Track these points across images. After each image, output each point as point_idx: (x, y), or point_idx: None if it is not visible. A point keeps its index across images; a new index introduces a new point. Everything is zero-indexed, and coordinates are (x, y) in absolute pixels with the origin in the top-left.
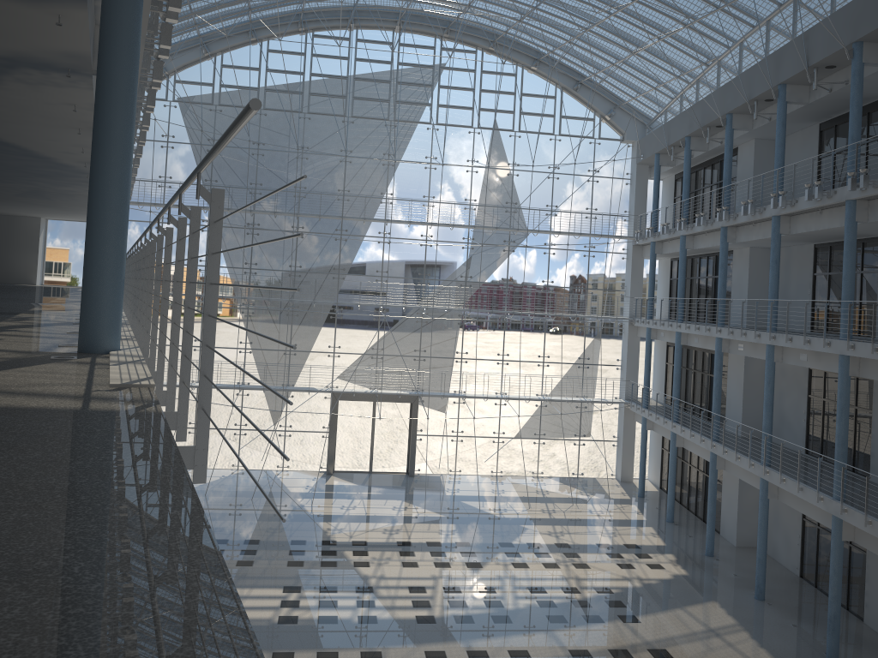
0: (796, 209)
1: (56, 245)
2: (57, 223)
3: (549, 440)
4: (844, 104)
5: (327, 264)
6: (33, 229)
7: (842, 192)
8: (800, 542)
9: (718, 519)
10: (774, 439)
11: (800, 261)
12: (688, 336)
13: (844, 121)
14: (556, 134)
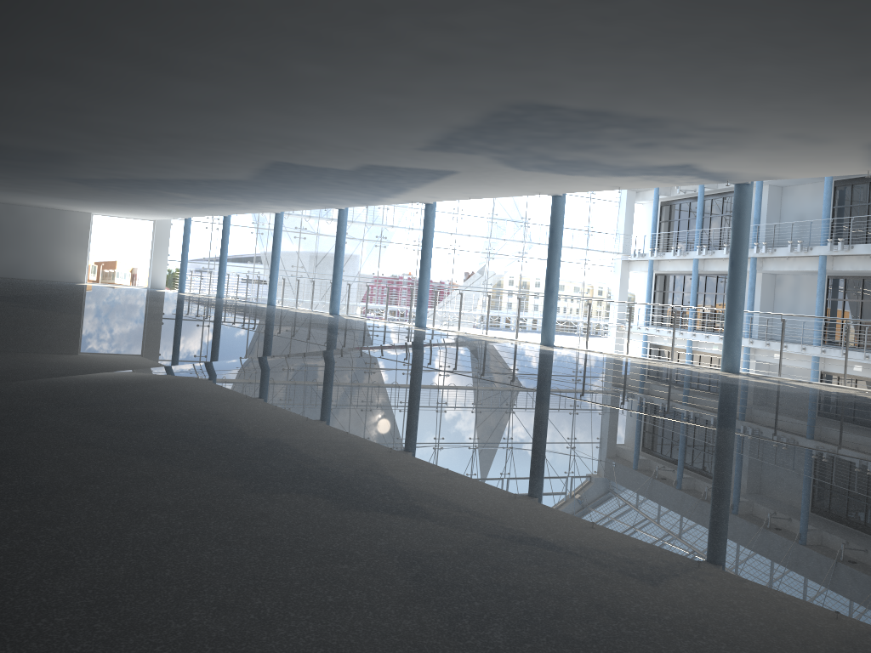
0: (852, 253)
1: (101, 242)
2: (104, 218)
3: None
4: None
5: (367, 269)
6: (82, 224)
7: None
8: None
9: None
10: None
11: (811, 288)
12: (697, 343)
13: (862, 182)
14: None
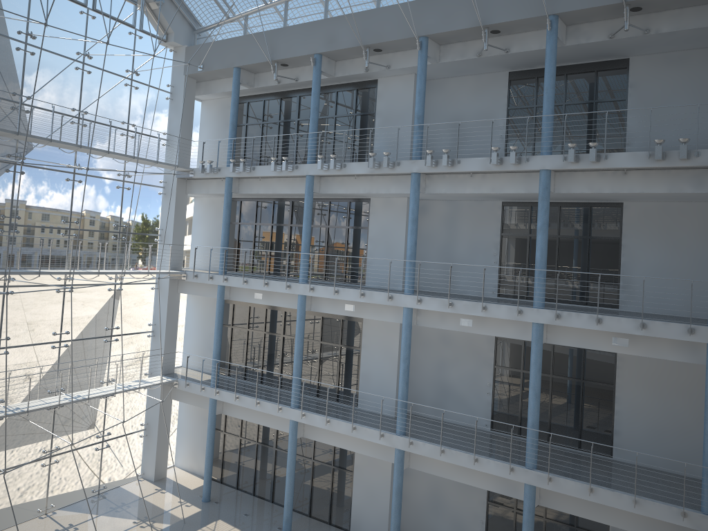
0: (606, 166)
1: None
2: None
3: (64, 455)
4: (582, 56)
5: None
6: None
7: None
8: (484, 529)
9: (343, 514)
10: (430, 414)
11: (476, 218)
12: (312, 299)
13: None
14: (90, 7)
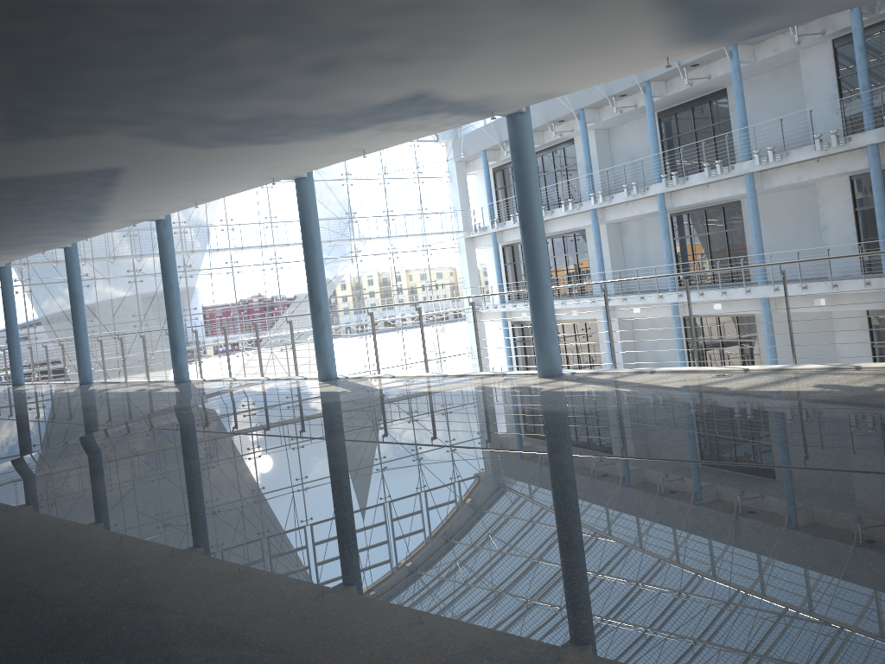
0: (688, 185)
1: None
2: None
3: None
4: (691, 95)
5: None
6: None
7: (740, 167)
8: None
9: None
10: None
11: (656, 230)
12: (556, 311)
13: (684, 109)
14: None
